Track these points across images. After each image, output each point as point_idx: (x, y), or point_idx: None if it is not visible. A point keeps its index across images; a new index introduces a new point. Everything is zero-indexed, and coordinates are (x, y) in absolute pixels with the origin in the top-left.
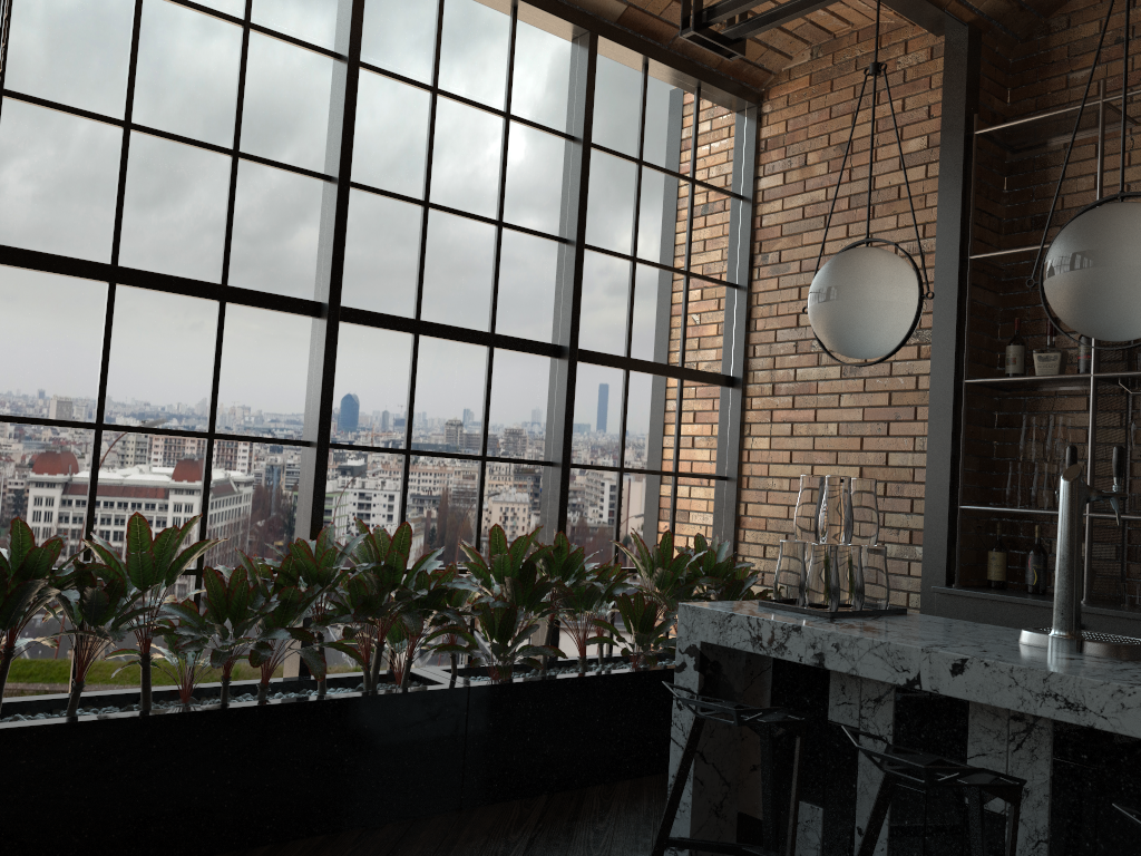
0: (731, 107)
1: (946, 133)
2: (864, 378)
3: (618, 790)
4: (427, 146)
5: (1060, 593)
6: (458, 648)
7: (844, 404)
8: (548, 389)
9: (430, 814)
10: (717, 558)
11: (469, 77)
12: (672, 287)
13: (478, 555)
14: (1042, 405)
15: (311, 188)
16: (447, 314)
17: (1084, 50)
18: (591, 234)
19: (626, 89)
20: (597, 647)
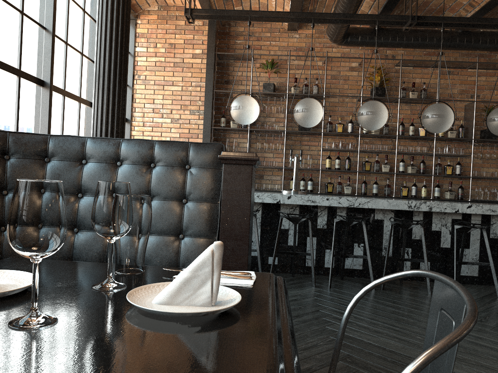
0: None
1: (209, 50)
2: (179, 123)
3: None
4: (66, 19)
5: (295, 181)
6: None
7: (172, 131)
8: (91, 120)
9: None
10: None
11: None
12: None
13: None
14: (226, 135)
15: (40, 32)
16: (70, 89)
17: (240, 35)
18: None
19: None
20: None
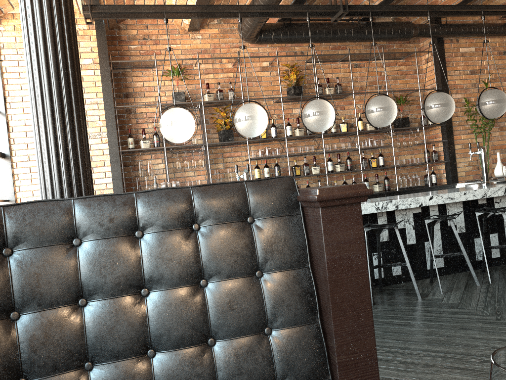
0: None
1: (101, 59)
2: None
3: None
4: None
5: None
6: None
7: None
8: None
9: None
10: None
11: None
12: None
13: None
14: (136, 158)
15: None
16: None
17: (133, 39)
18: None
19: None
20: None
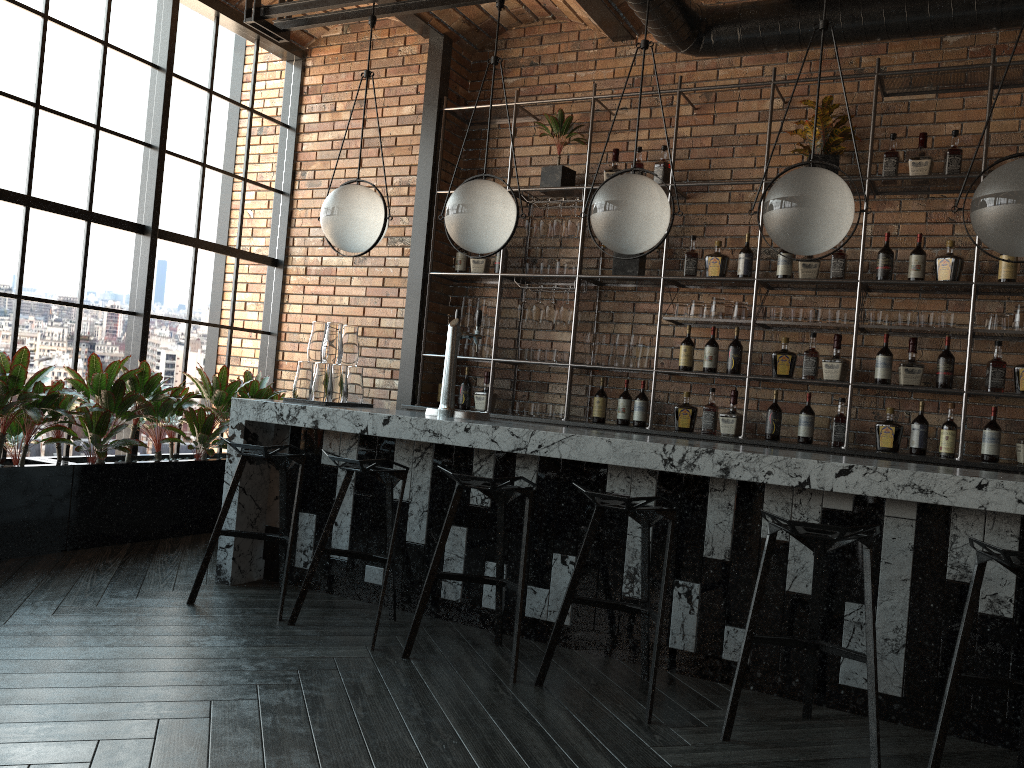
0: (283, 58)
1: (427, 106)
2: (368, 267)
3: (184, 540)
4: (39, 60)
5: (444, 386)
6: (64, 440)
7: (354, 283)
8: (134, 257)
9: (43, 553)
10: (260, 388)
11: (75, 9)
12: (233, 188)
13: (79, 375)
14: (477, 292)
15: None
16: (53, 194)
17: (513, 66)
18: (170, 143)
19: (202, 34)
20: (169, 446)
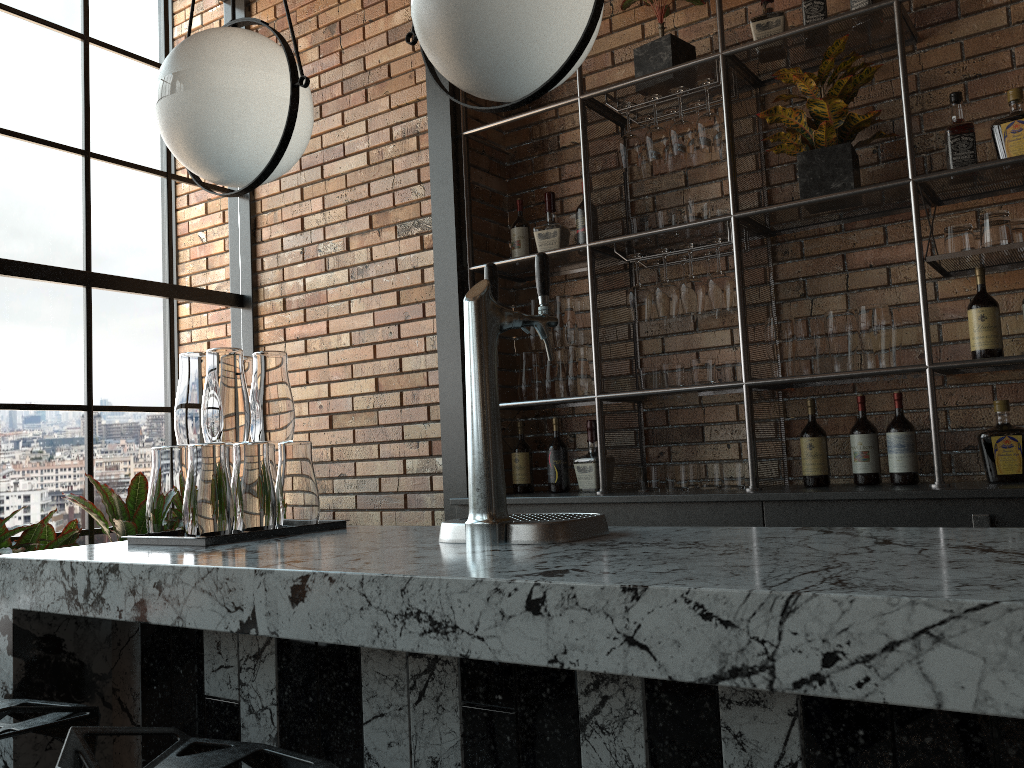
0: None
1: None
2: (372, 279)
3: None
4: None
5: (474, 461)
6: None
7: (354, 310)
8: None
9: None
10: None
11: None
12: (148, 190)
13: None
14: (554, 291)
15: None
16: None
17: None
18: (16, 119)
19: None
20: None
